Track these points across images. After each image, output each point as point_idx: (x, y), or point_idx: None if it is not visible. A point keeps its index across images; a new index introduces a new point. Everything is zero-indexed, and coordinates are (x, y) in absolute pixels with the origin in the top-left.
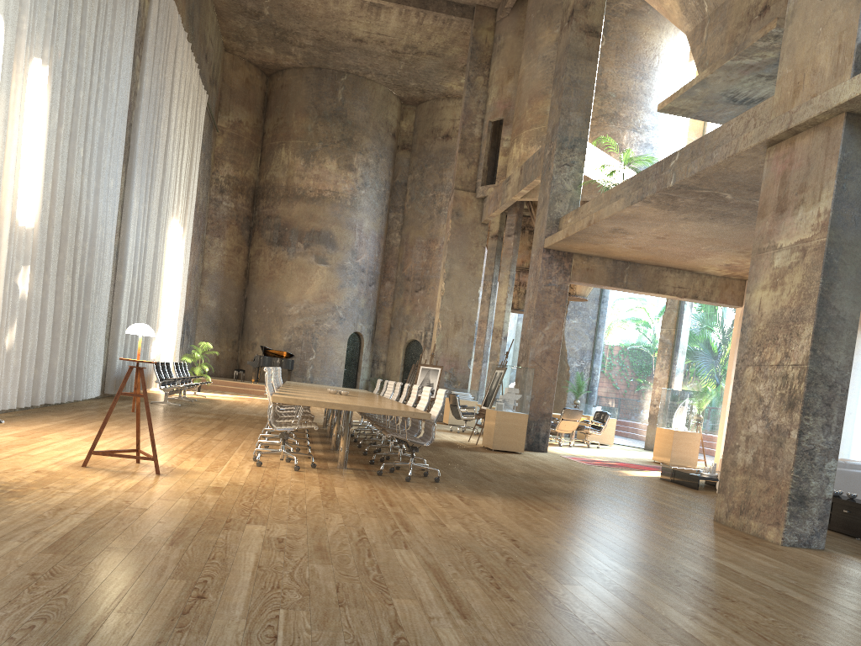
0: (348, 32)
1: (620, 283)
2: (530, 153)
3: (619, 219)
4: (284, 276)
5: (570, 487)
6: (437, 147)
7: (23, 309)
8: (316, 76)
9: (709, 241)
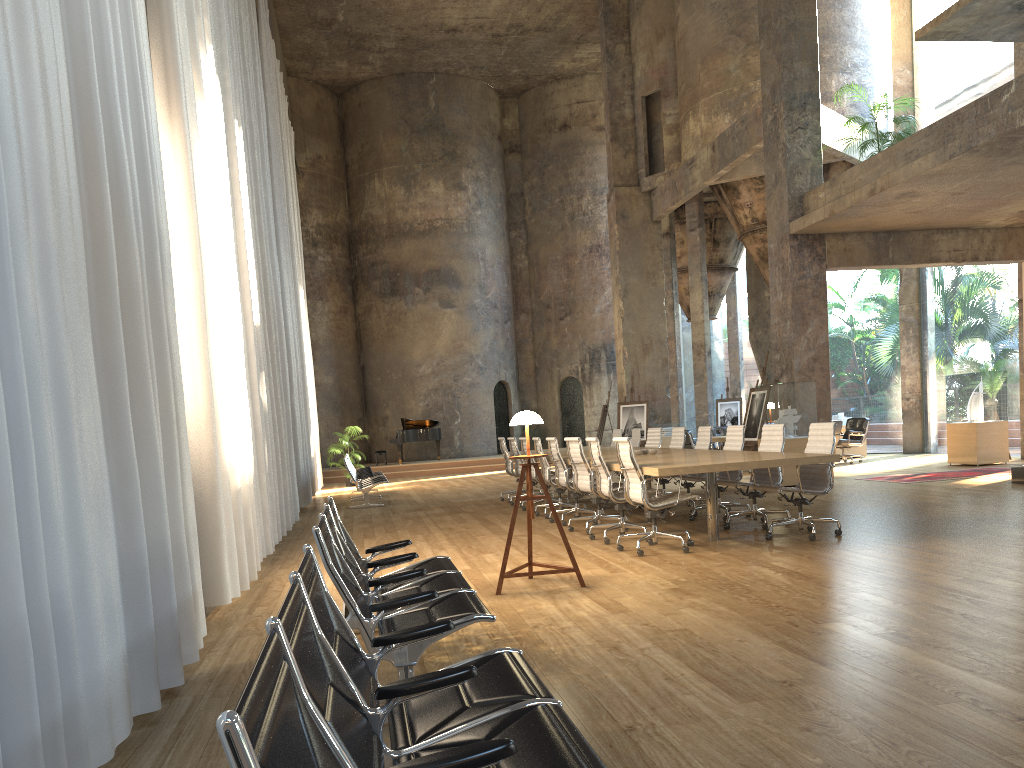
0: (439, 23)
1: (886, 259)
2: (715, 125)
3: (920, 179)
4: (406, 331)
5: (965, 511)
6: (555, 142)
7: (267, 425)
8: (400, 84)
9: (1019, 186)
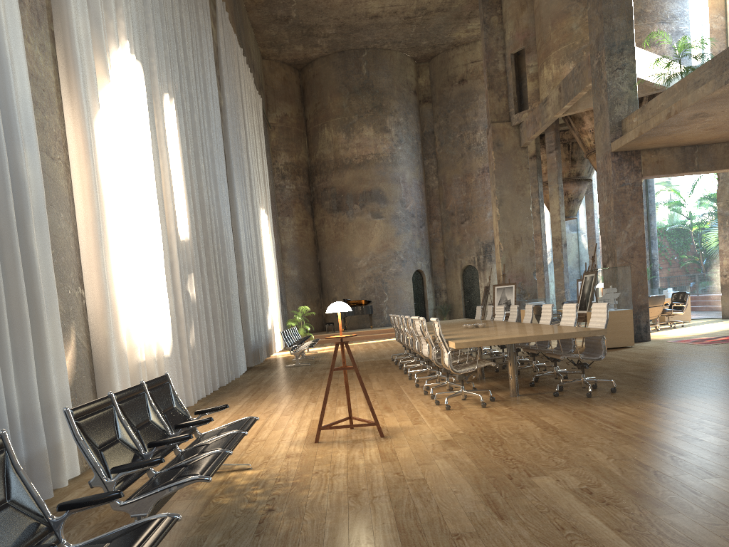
0: (365, 12)
1: (692, 167)
2: (562, 71)
3: (705, 103)
4: (348, 236)
5: None
6: (455, 92)
7: (195, 311)
8: (341, 58)
9: None
